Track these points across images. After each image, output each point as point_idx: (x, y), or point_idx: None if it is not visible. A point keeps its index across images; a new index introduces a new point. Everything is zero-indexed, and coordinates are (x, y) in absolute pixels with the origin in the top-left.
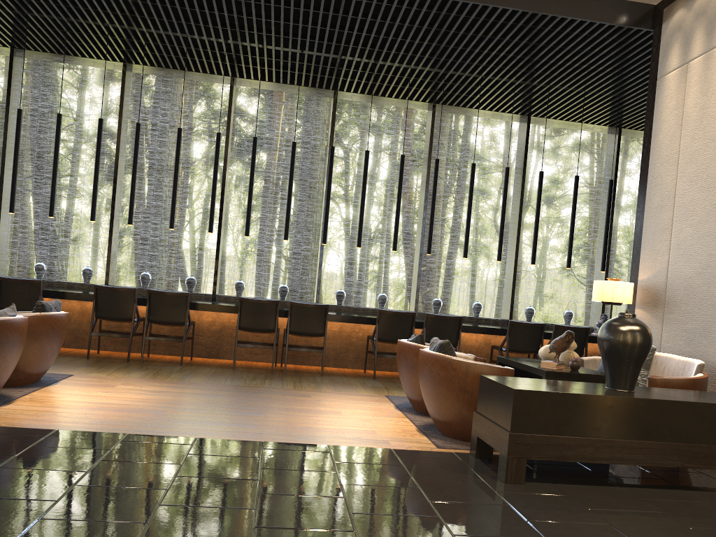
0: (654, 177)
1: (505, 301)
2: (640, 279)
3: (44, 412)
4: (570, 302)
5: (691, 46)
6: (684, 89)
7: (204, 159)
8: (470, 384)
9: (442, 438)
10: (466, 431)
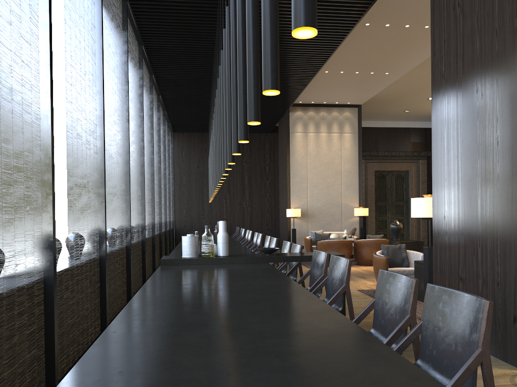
0: (294, 170)
1: (164, 219)
2: (292, 207)
3: None
4: (167, 217)
5: (308, 127)
6: (307, 142)
7: (137, 115)
8: None
9: None
10: None
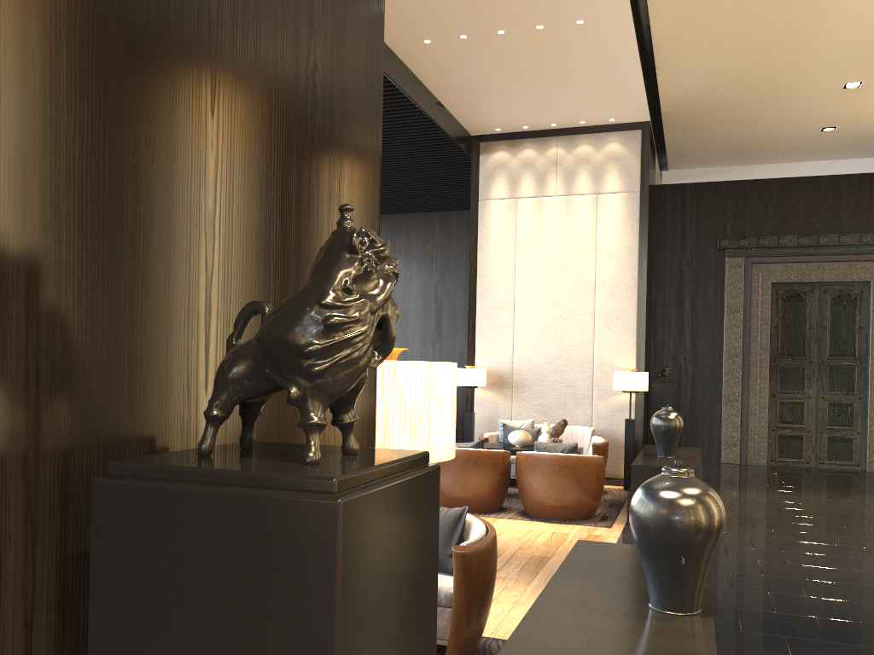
0: (486, 282)
1: None
2: (479, 364)
3: (491, 615)
4: None
5: (519, 186)
6: (515, 218)
7: None
8: (601, 474)
9: (576, 522)
10: (591, 511)
